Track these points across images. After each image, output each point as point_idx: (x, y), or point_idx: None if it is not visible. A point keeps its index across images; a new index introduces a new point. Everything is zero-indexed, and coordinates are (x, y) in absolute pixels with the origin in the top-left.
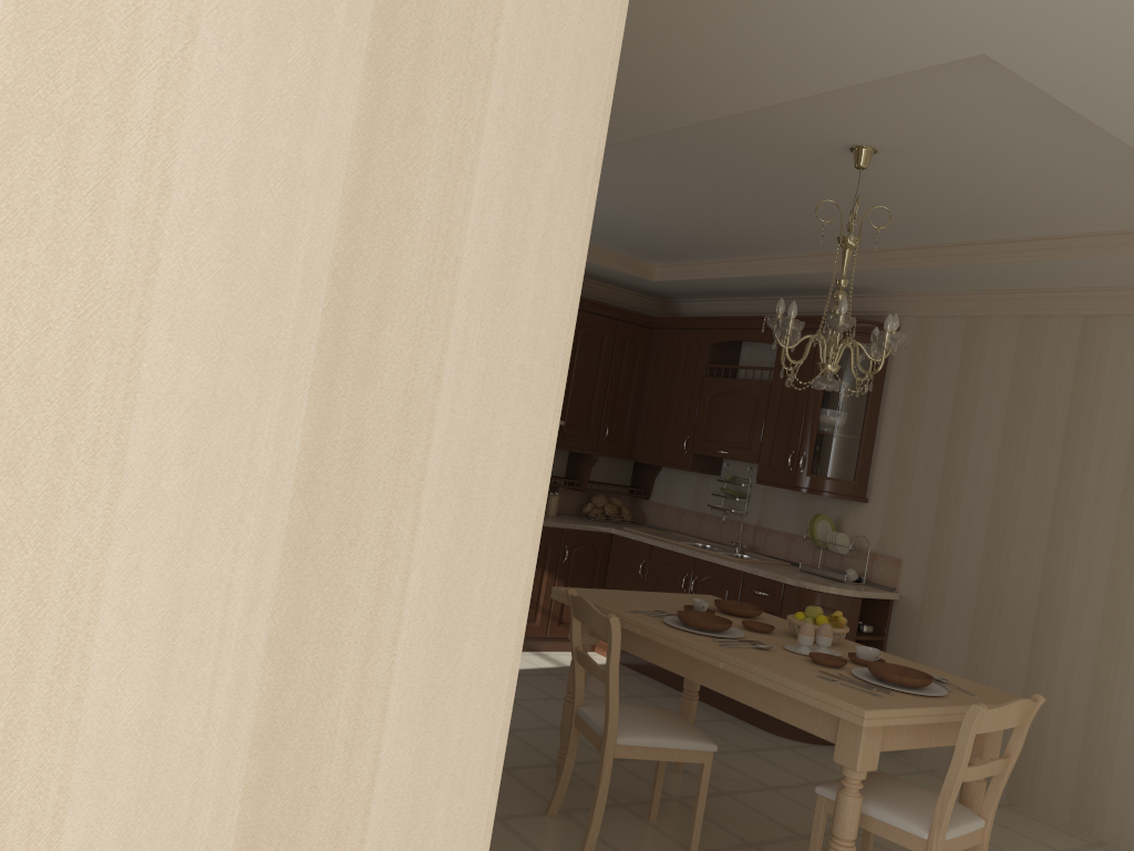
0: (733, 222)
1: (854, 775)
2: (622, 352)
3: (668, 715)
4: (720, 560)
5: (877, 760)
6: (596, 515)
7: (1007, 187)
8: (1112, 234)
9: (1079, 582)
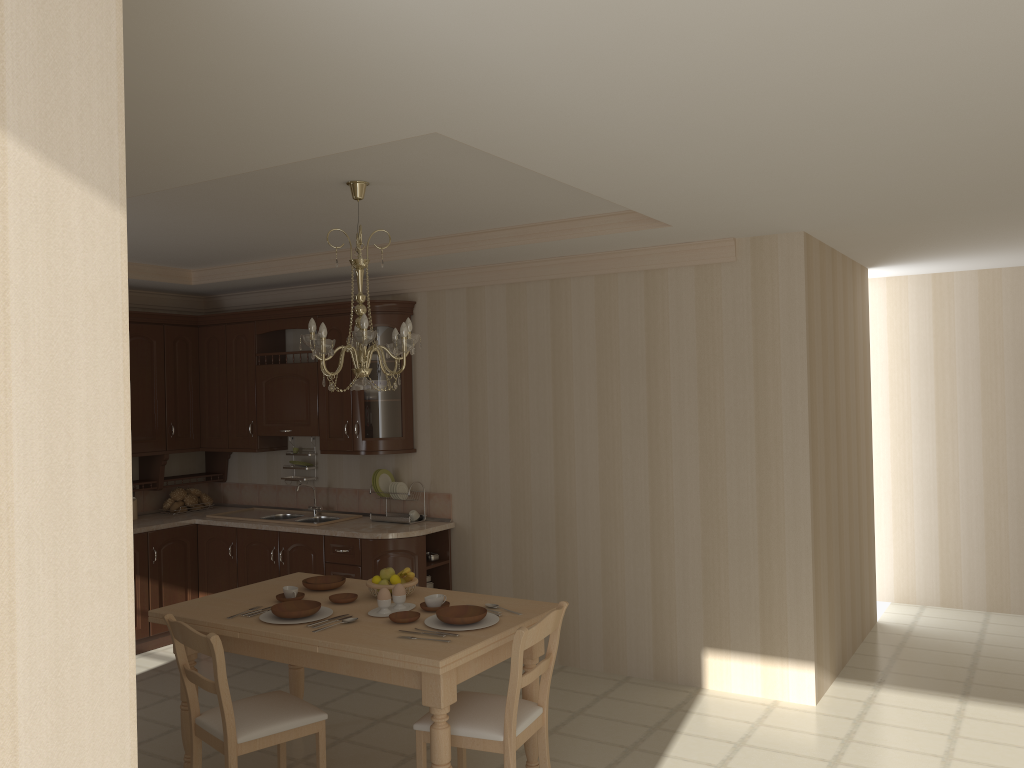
0: (257, 235)
1: (440, 711)
2: (174, 354)
3: (280, 698)
4: (301, 529)
5: (456, 693)
6: (178, 509)
7: (476, 200)
8: (558, 222)
9: (581, 486)
